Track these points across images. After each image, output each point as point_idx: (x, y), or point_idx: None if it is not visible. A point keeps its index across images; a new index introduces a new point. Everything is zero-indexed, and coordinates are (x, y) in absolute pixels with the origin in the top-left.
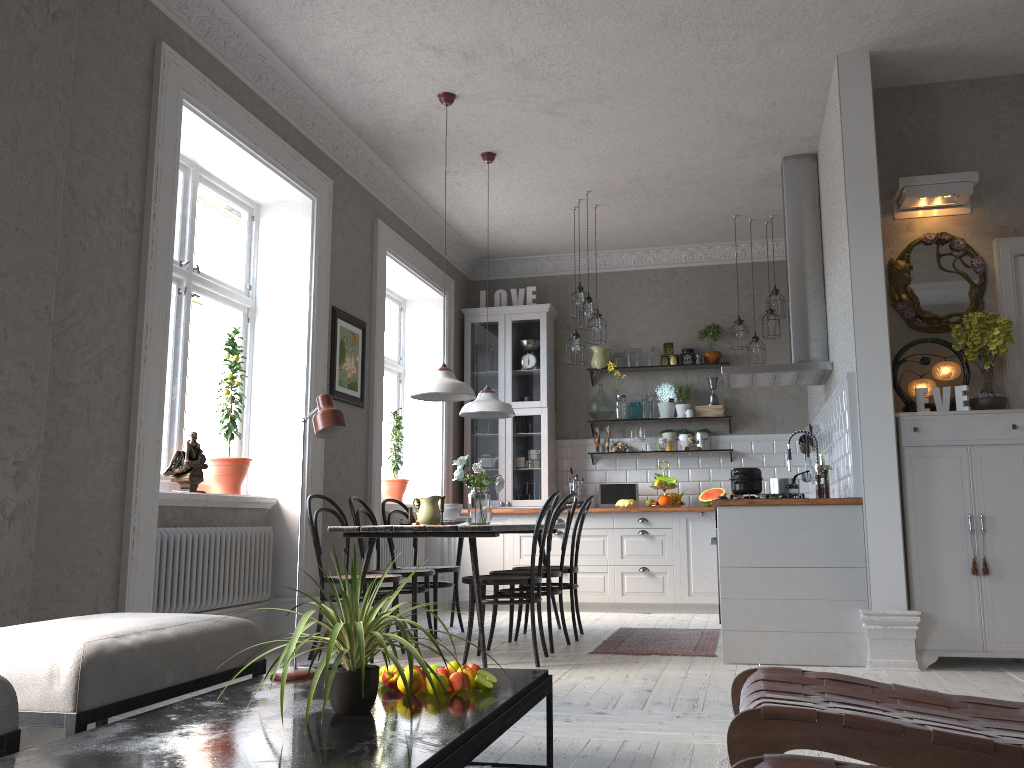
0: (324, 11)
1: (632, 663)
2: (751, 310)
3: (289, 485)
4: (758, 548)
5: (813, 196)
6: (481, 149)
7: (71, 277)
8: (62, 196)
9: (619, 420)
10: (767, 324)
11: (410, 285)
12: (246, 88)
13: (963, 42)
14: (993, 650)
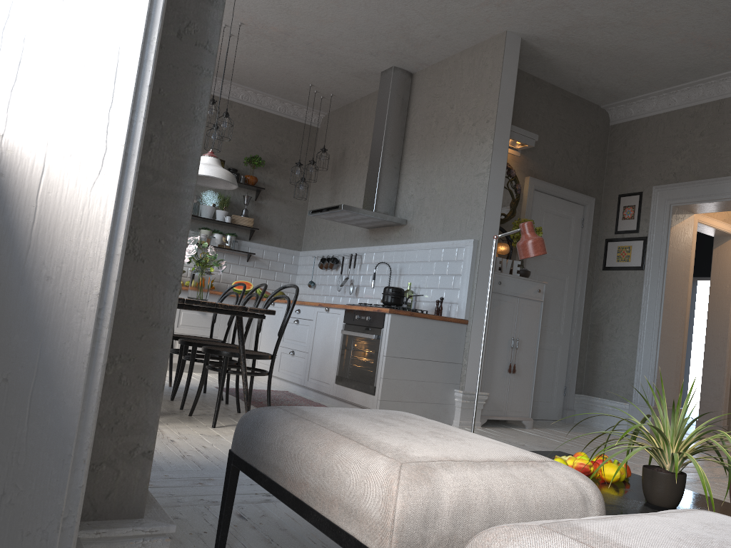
0: None
1: None
2: (281, 153)
3: None
4: (410, 345)
5: (406, 102)
6: None
7: None
8: None
9: None
10: (309, 171)
11: None
12: None
13: (559, 57)
14: (509, 416)
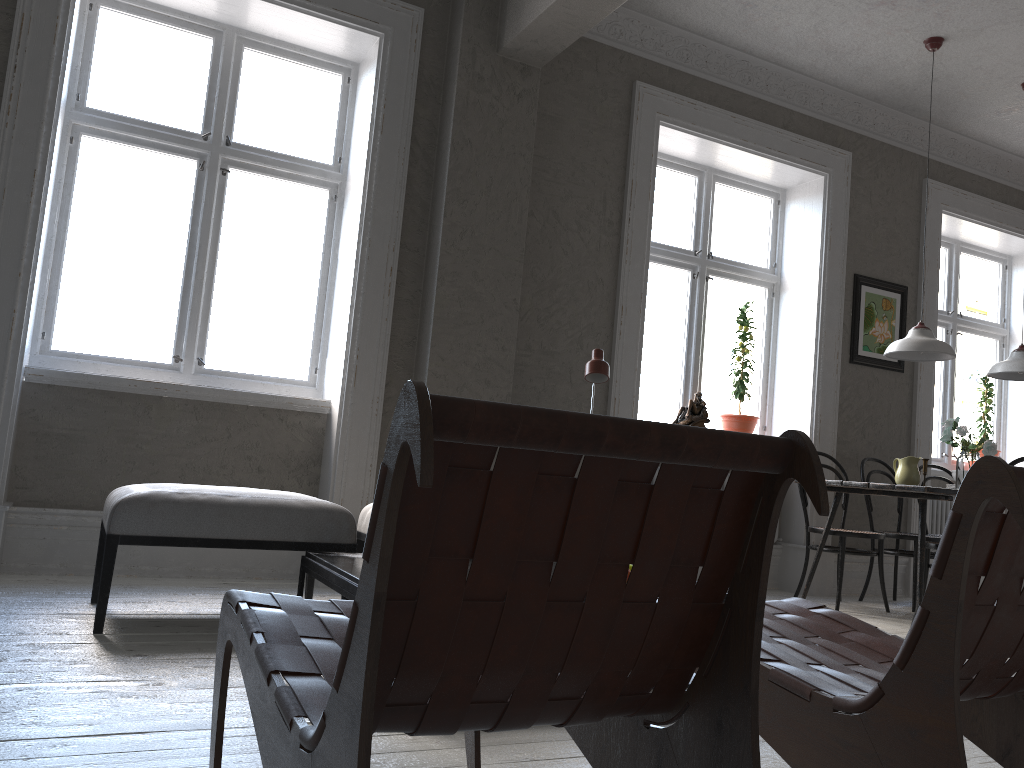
0: (764, 8)
1: None
2: None
3: None
4: None
5: None
6: (1017, 80)
7: (555, 276)
8: (526, 220)
9: None
10: None
11: (1001, 240)
12: (735, 93)
13: None
14: None
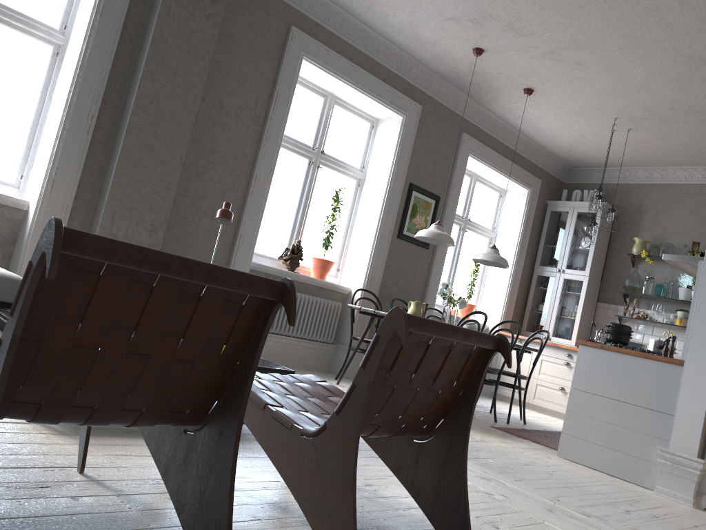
0: (381, 1)
1: (498, 436)
2: None
3: (357, 282)
4: (599, 381)
5: None
6: (521, 86)
7: (213, 145)
8: (198, 103)
9: (642, 295)
10: None
11: (500, 179)
12: (356, 50)
13: None
14: None
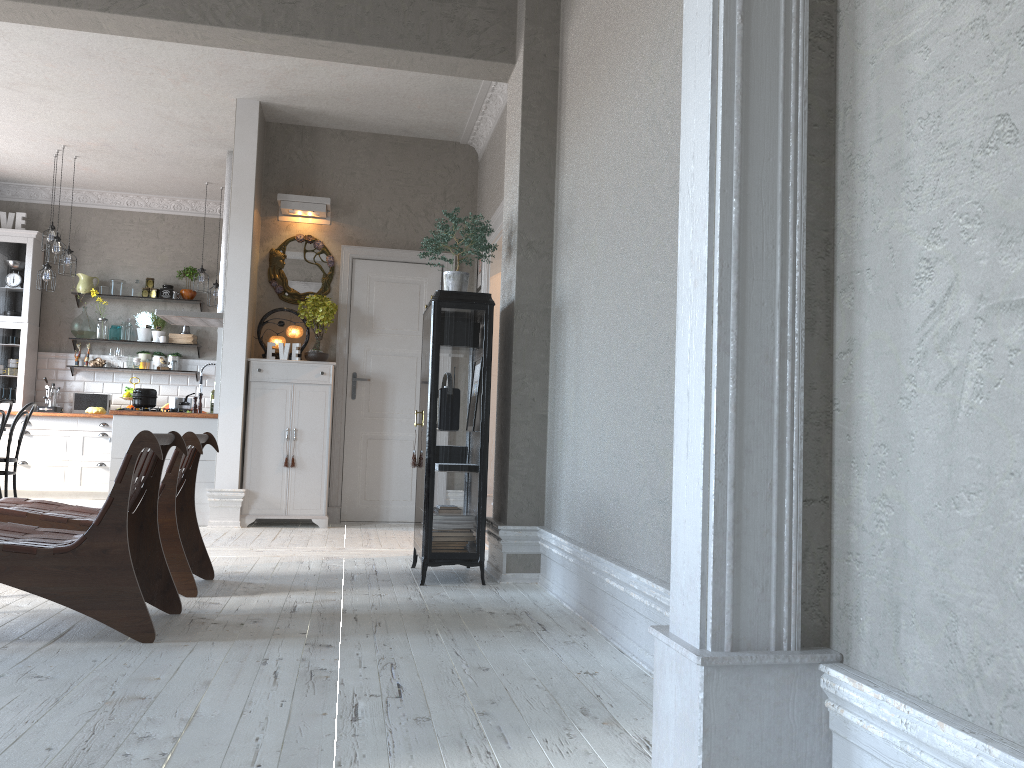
0: None
1: None
2: None
3: None
4: None
5: None
6: None
7: None
8: None
9: (99, 340)
10: None
11: None
12: None
13: (324, 109)
14: (291, 514)
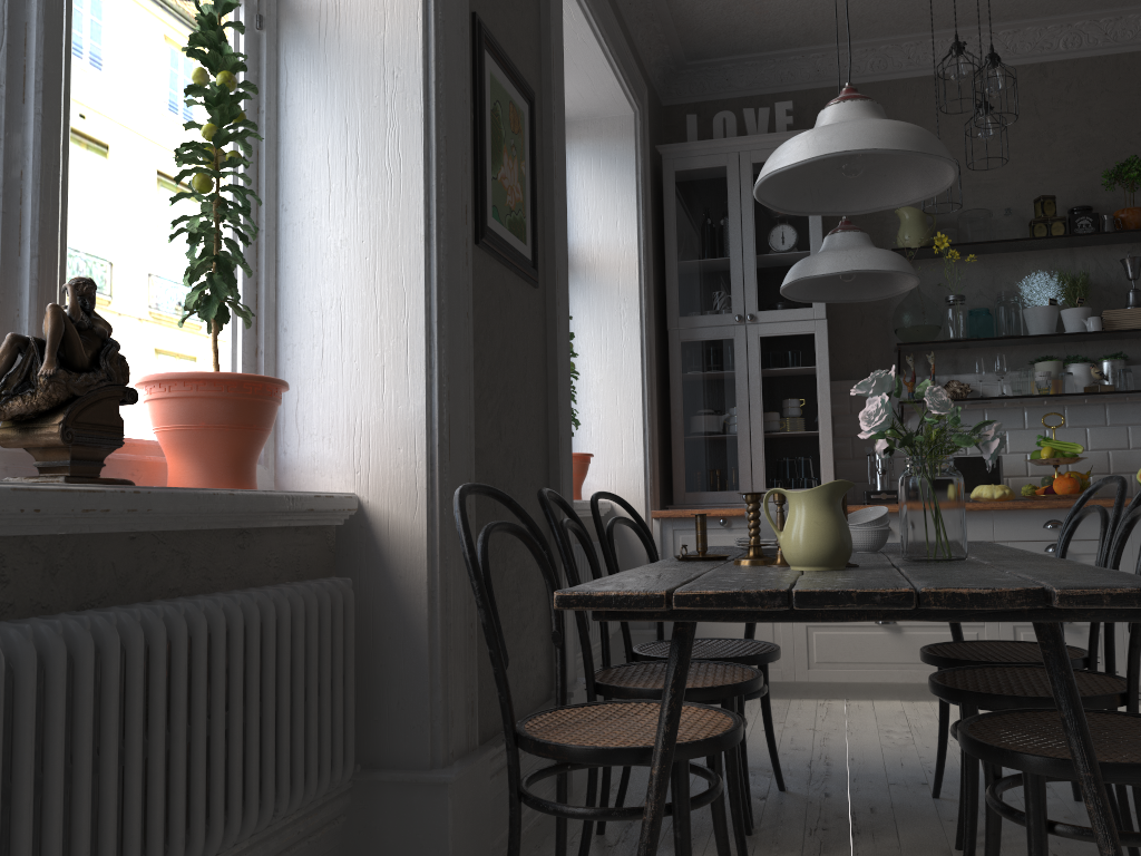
0: None
1: None
2: None
3: (391, 461)
4: None
5: None
6: None
7: None
8: None
9: (958, 341)
10: None
11: (582, 76)
12: None
13: None
14: None
